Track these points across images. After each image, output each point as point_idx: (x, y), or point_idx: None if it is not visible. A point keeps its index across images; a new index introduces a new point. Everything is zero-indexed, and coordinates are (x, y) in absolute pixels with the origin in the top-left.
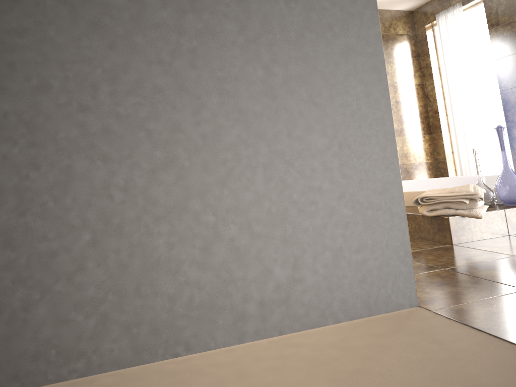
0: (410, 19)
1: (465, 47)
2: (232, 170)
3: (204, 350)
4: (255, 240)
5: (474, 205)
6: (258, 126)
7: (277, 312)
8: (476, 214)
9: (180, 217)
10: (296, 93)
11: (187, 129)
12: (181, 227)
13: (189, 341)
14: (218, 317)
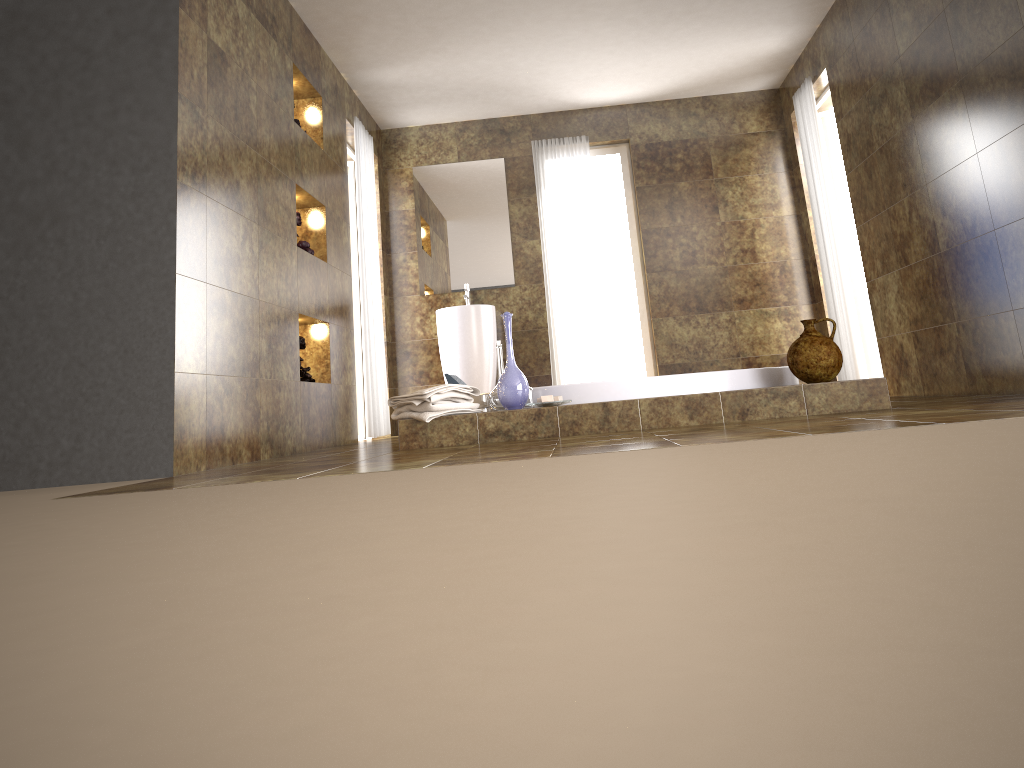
0: (773, 104)
1: (819, 153)
2: (41, 371)
3: (9, 490)
4: (51, 420)
5: (427, 407)
6: (63, 338)
7: (60, 470)
8: (422, 417)
9: (3, 403)
10: (95, 312)
11: (14, 343)
12: (3, 409)
13: (0, 483)
14: (20, 470)
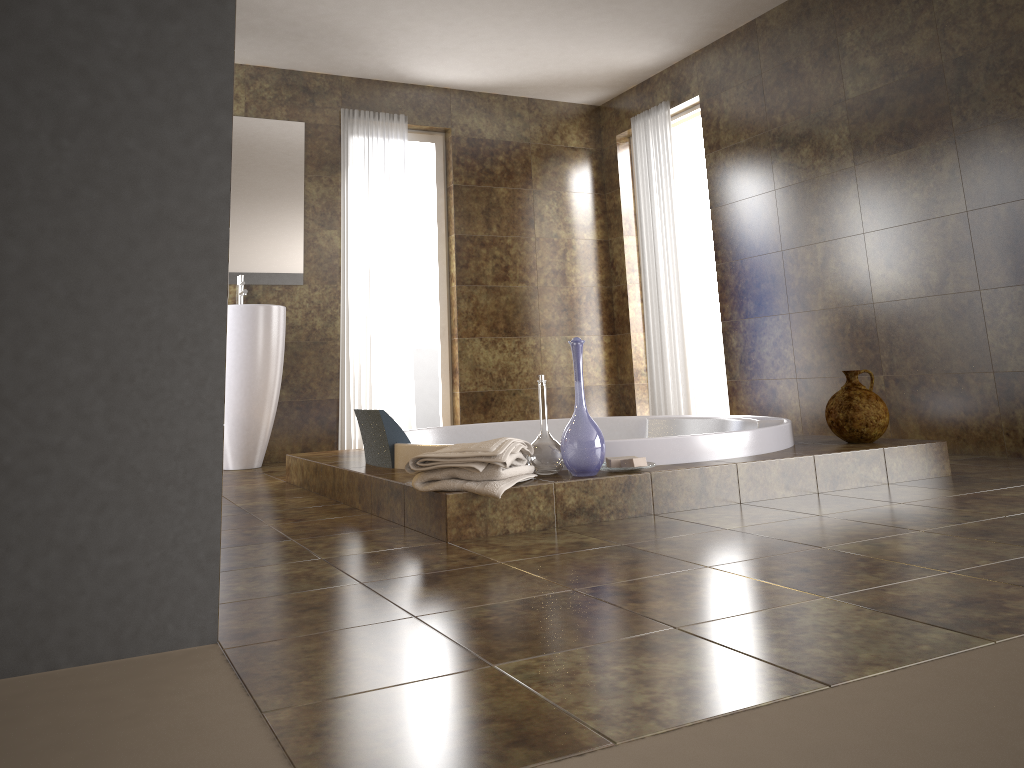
0: (593, 121)
1: (670, 182)
2: None
3: None
4: None
5: (495, 475)
6: None
7: None
8: (492, 490)
9: None
10: (43, 289)
11: None
12: None
13: None
14: None
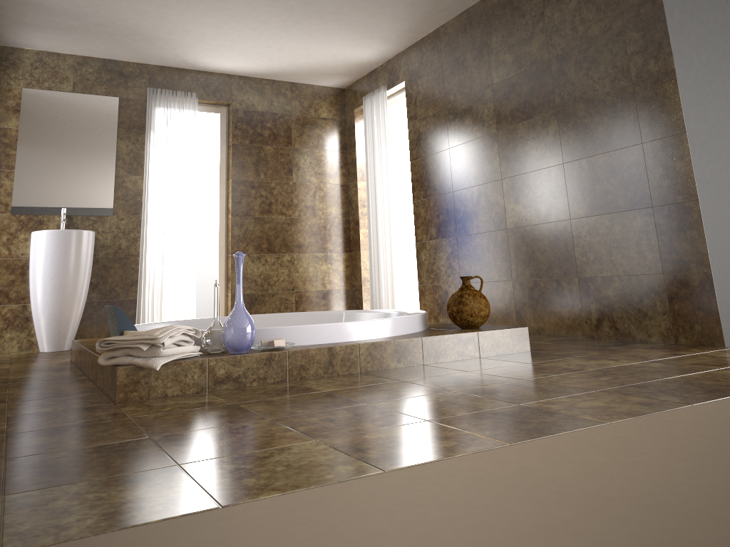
0: (340, 99)
1: (386, 142)
2: None
3: None
4: None
5: (157, 353)
6: None
7: None
8: (152, 364)
9: None
10: None
11: None
12: None
13: None
14: None
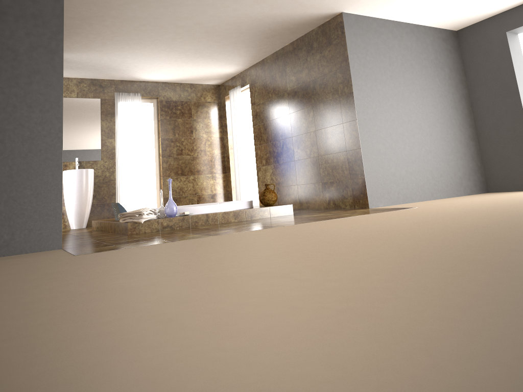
0: (217, 91)
1: (241, 116)
2: None
3: None
4: None
5: (141, 217)
6: (4, 187)
7: (3, 249)
8: (140, 221)
9: None
10: (21, 176)
11: None
12: None
13: None
14: None
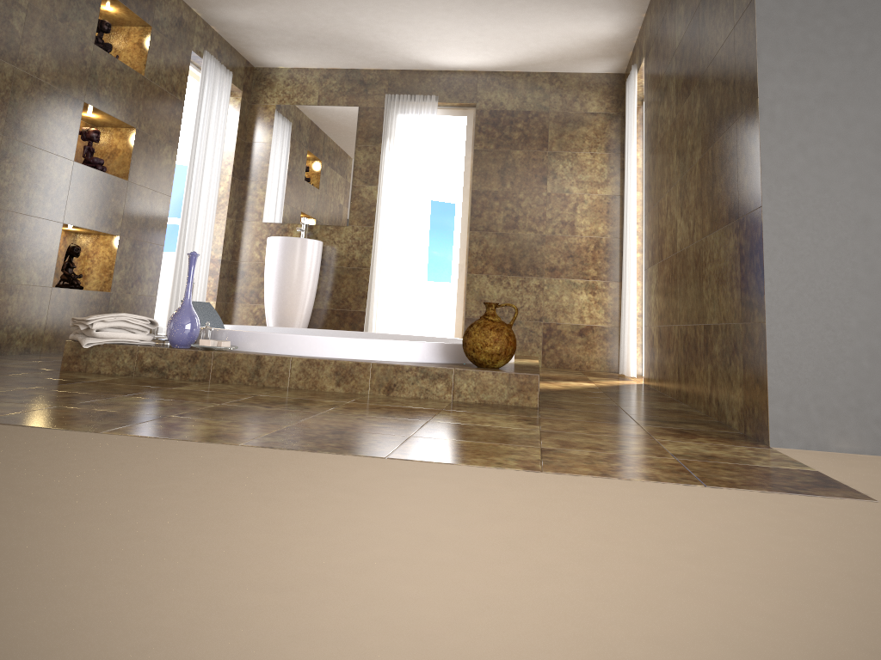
0: (617, 87)
1: (632, 139)
2: None
3: None
4: None
5: (91, 333)
6: None
7: None
8: (82, 342)
9: None
10: None
11: None
12: None
13: None
14: None
